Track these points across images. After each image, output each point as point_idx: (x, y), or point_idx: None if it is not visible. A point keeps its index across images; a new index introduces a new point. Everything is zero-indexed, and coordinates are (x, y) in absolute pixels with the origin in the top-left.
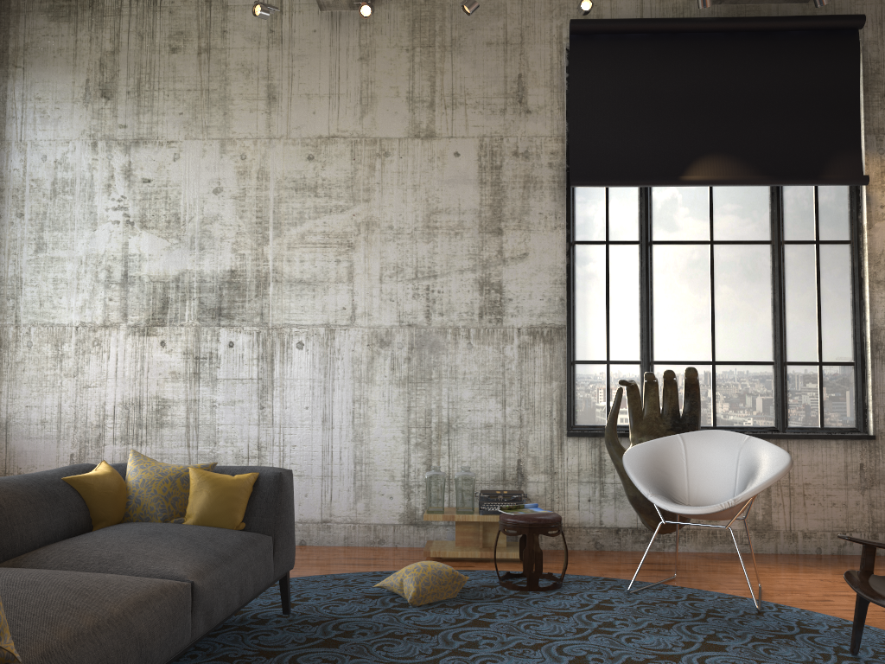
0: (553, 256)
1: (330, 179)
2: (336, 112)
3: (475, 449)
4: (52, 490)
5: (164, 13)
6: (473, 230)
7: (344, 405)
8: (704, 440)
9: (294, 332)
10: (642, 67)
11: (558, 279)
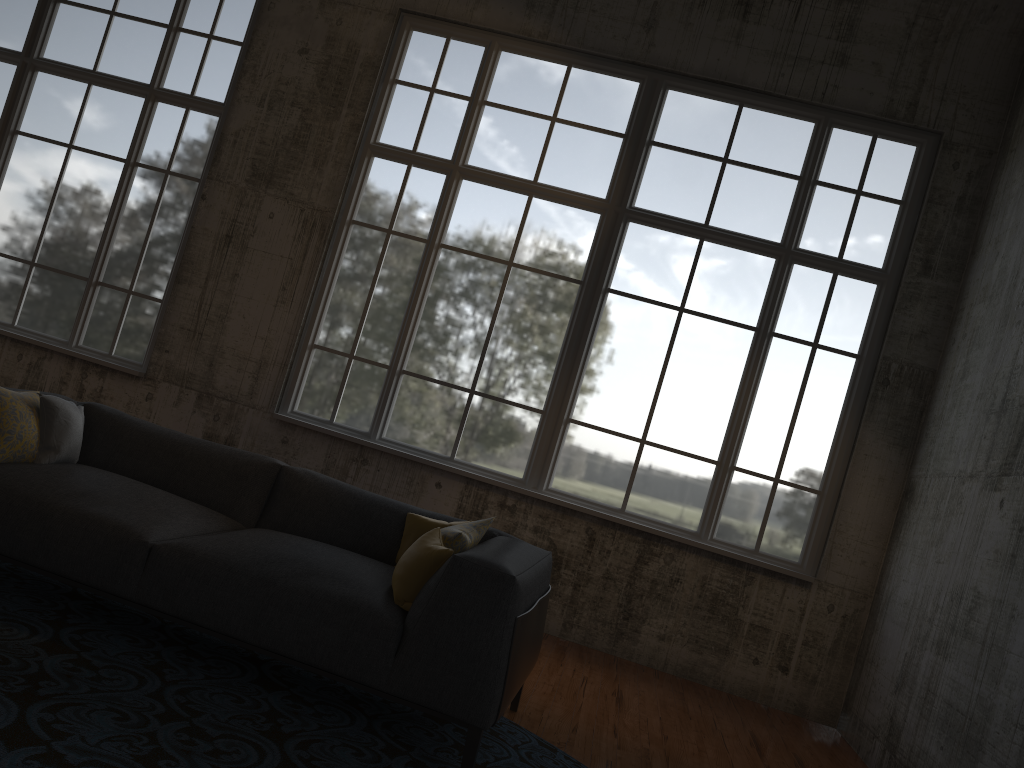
0: None
1: None
2: None
3: None
4: (371, 511)
5: None
6: None
7: None
8: None
9: None
10: None
11: None
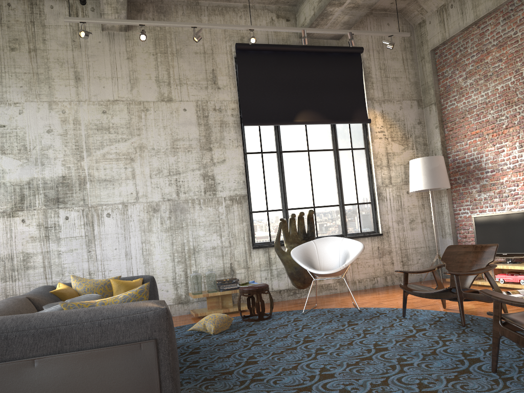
0: (238, 160)
1: (117, 123)
2: (117, 87)
3: (209, 260)
4: (53, 297)
5: (4, 27)
6: (197, 149)
7: (137, 245)
8: (323, 242)
9: (104, 208)
10: (271, 67)
11: (241, 172)
